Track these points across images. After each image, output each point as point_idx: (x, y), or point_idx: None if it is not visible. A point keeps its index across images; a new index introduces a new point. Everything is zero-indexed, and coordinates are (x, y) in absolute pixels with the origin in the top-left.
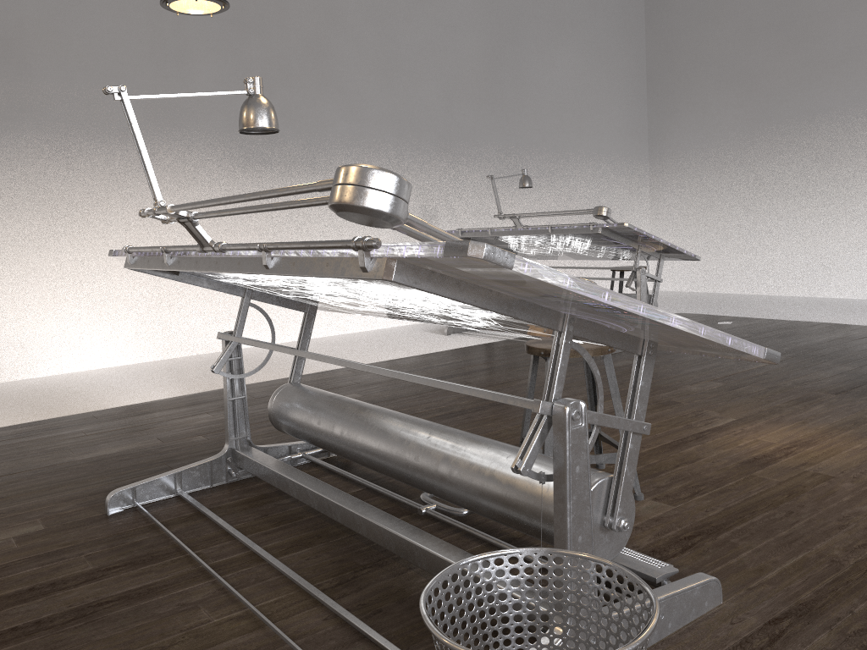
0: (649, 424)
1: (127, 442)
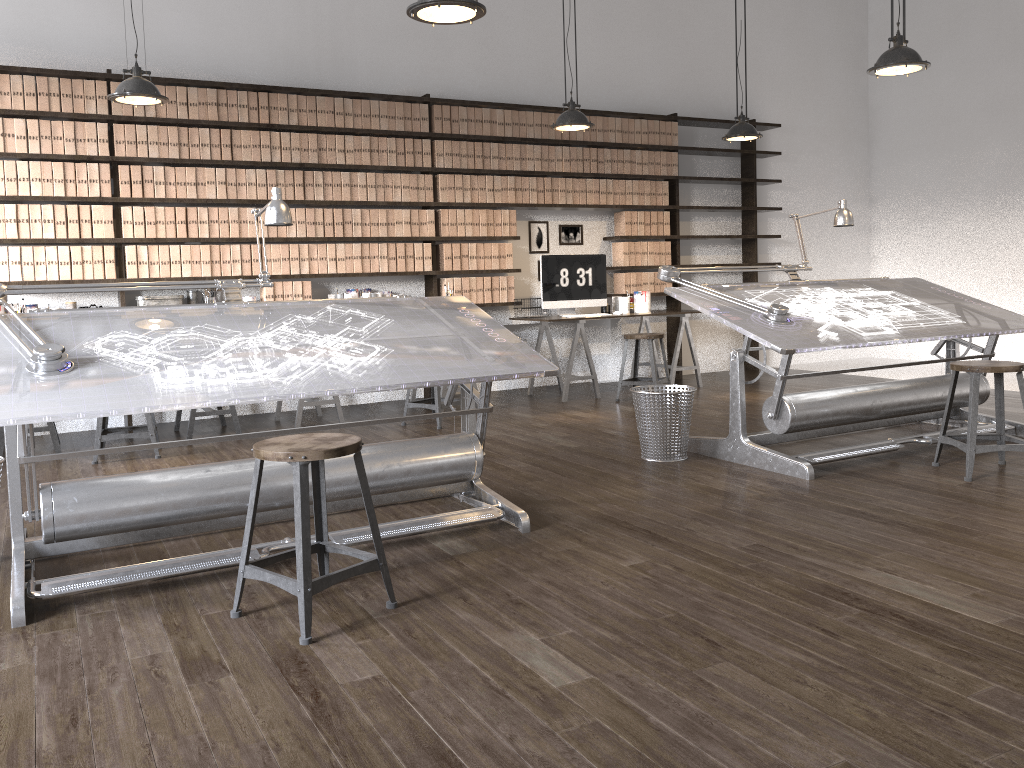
0: (779, 375)
1: (1018, 409)
